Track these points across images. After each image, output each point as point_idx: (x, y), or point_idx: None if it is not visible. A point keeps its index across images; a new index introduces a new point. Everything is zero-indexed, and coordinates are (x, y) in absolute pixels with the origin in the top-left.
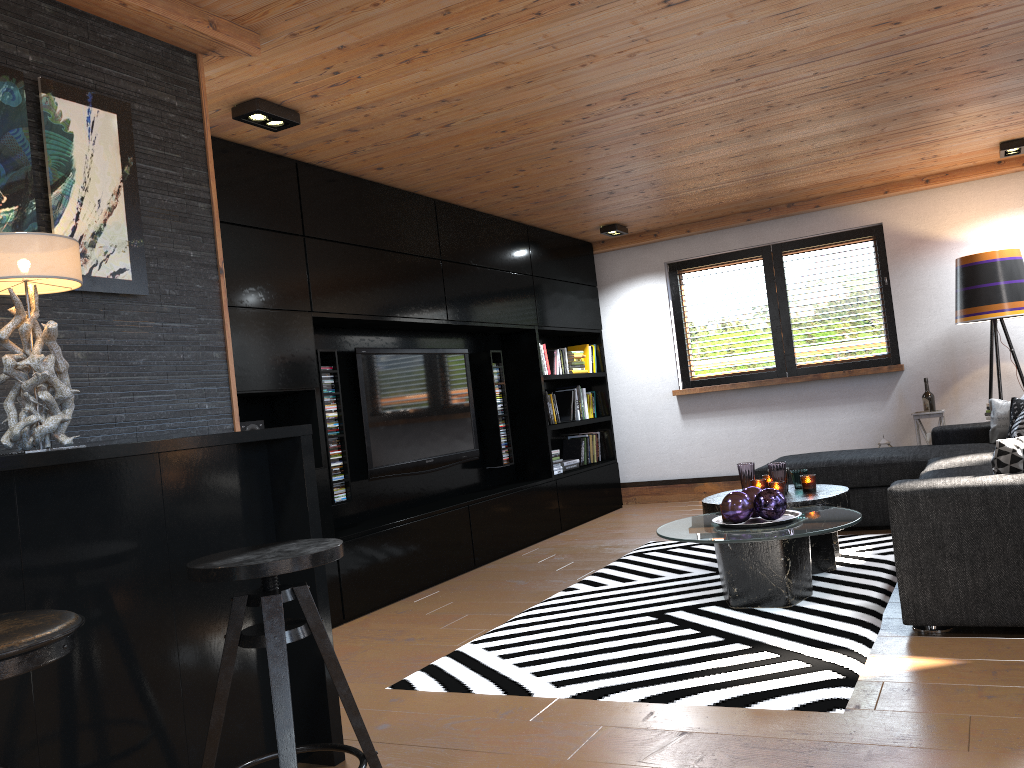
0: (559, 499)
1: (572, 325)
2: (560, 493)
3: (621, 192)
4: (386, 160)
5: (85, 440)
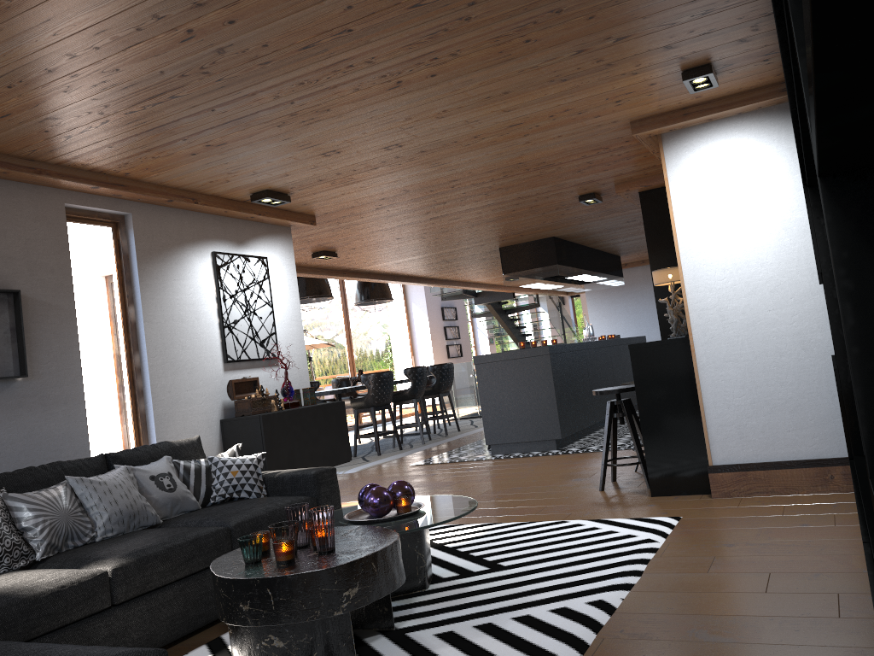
0: None
1: None
2: None
3: None
4: None
5: None
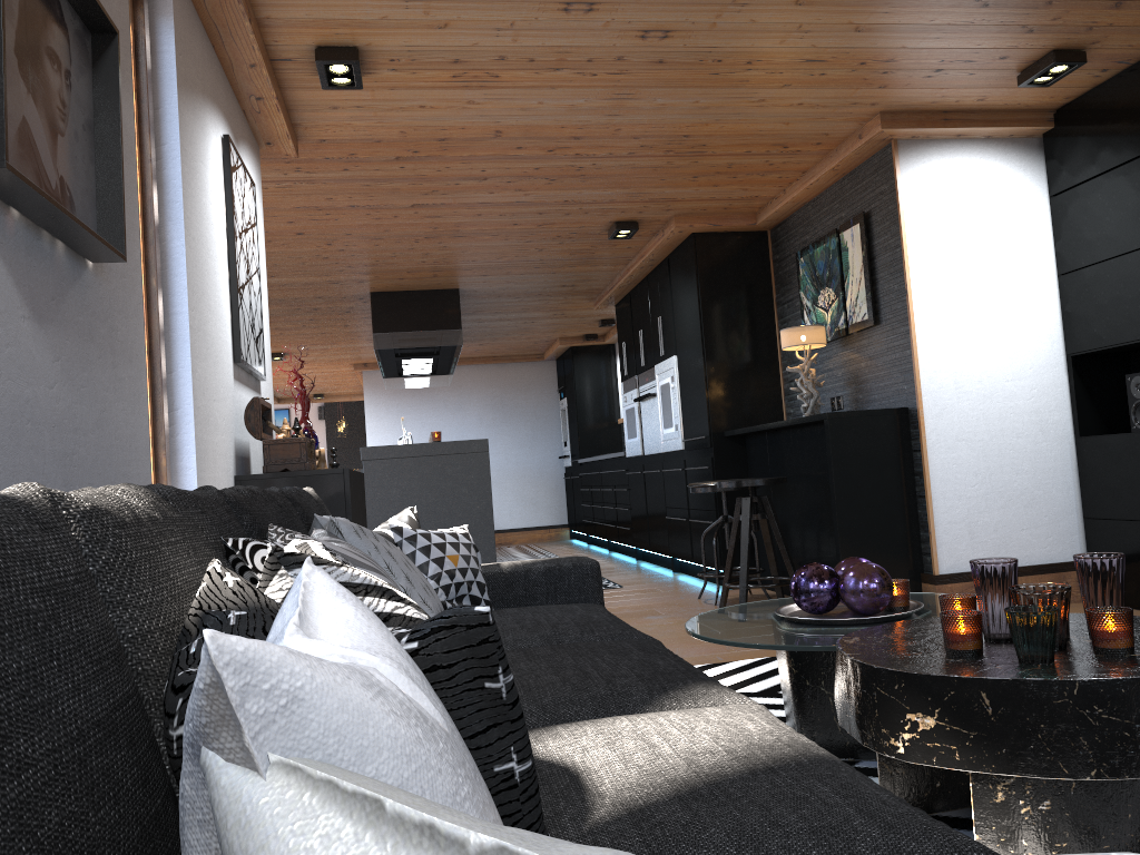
0: None
1: None
2: None
3: None
4: None
5: (866, 409)
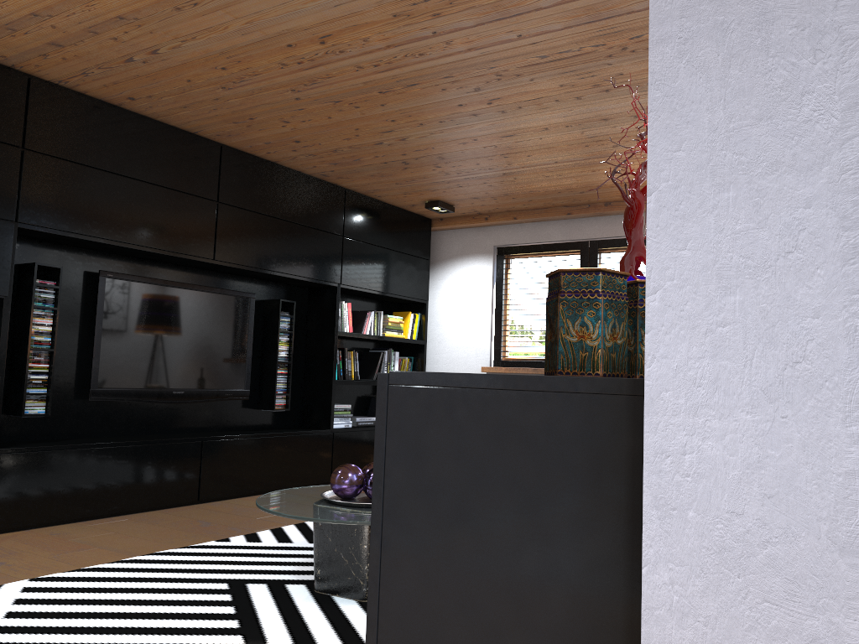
0: (334, 451)
1: (388, 290)
2: (337, 446)
3: (416, 163)
4: (129, 89)
5: None
